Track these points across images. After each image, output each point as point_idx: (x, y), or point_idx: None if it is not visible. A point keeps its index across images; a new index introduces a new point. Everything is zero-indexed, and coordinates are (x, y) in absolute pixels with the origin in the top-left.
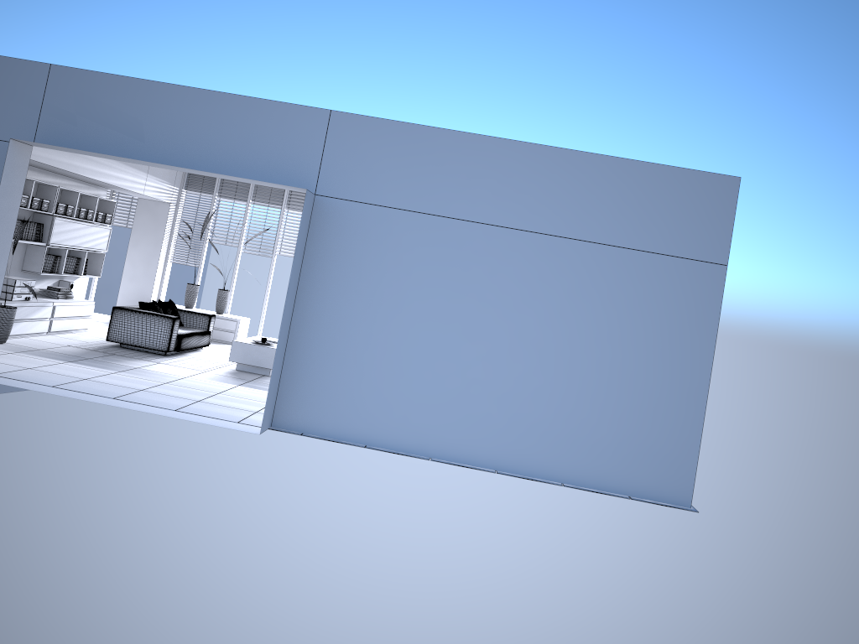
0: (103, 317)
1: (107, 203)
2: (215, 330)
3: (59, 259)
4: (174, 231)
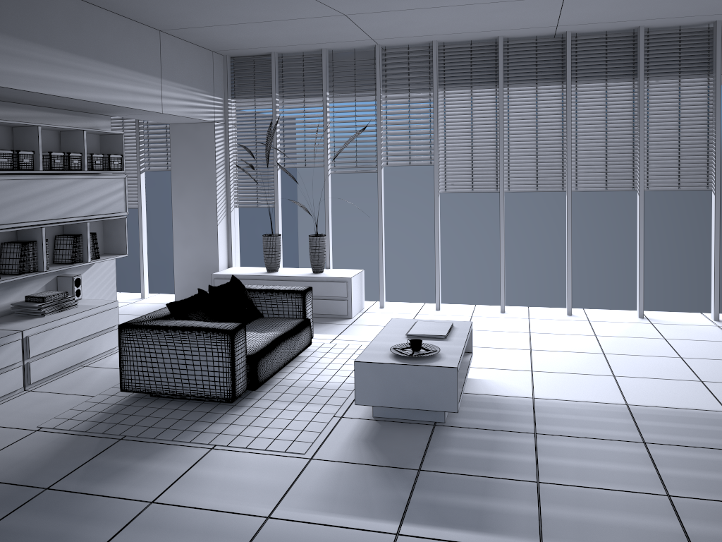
0: (163, 301)
1: (111, 138)
2: (316, 301)
3: (32, 247)
4: (231, 162)
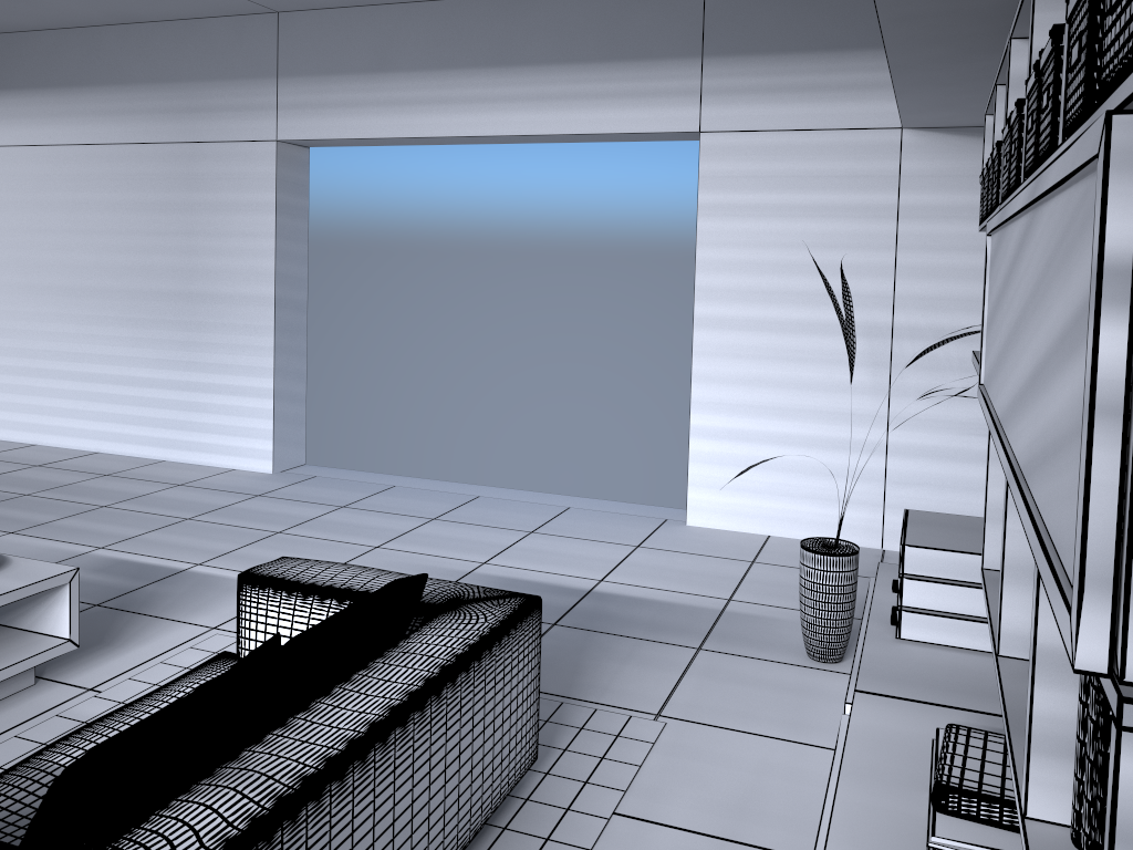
0: None
1: None
2: None
3: None
4: None
